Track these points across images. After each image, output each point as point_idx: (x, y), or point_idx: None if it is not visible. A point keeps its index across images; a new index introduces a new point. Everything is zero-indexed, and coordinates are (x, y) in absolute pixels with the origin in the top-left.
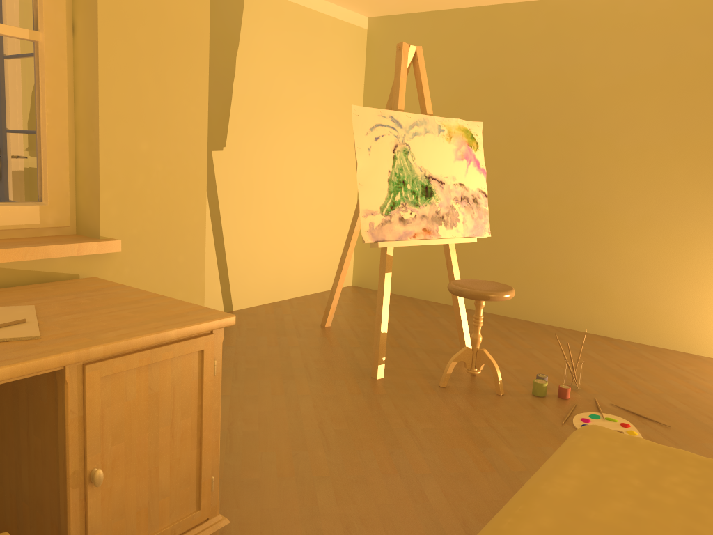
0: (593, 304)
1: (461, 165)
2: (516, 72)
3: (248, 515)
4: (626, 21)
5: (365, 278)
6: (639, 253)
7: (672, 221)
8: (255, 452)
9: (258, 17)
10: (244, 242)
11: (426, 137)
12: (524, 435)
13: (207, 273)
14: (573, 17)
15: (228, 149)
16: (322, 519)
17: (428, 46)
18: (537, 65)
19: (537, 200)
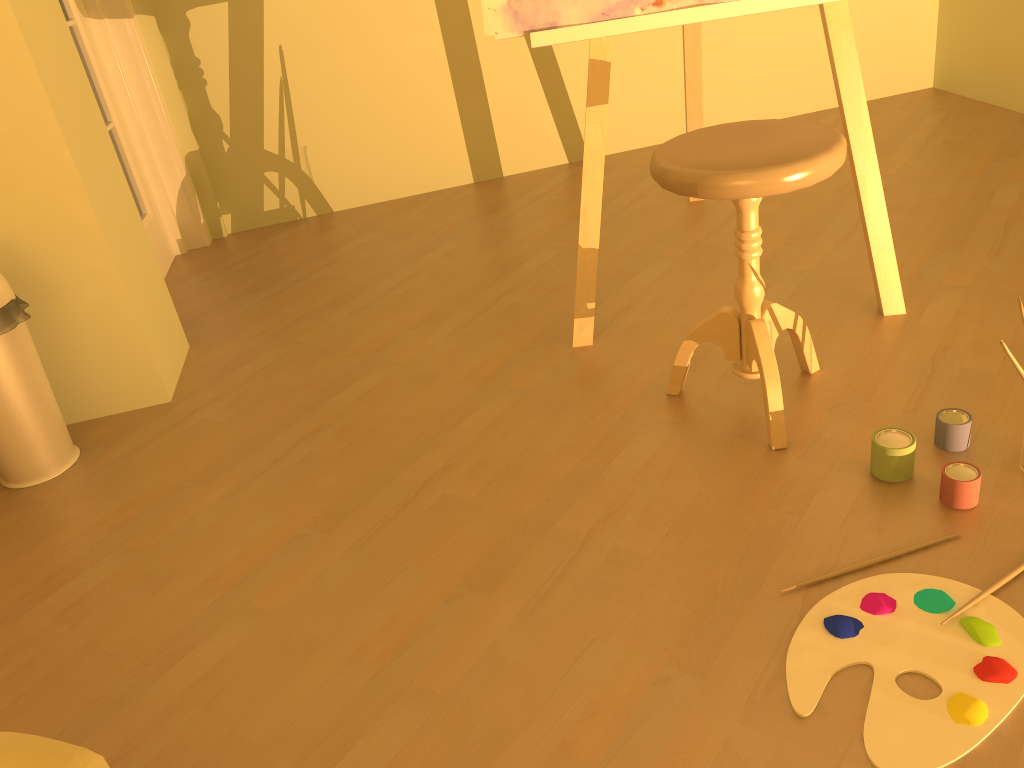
0: None
1: None
2: None
3: None
4: None
5: (956, 72)
6: None
7: None
8: (149, 467)
9: None
10: None
11: None
12: (622, 589)
13: (518, 93)
14: None
15: None
16: None
17: None
18: None
19: None
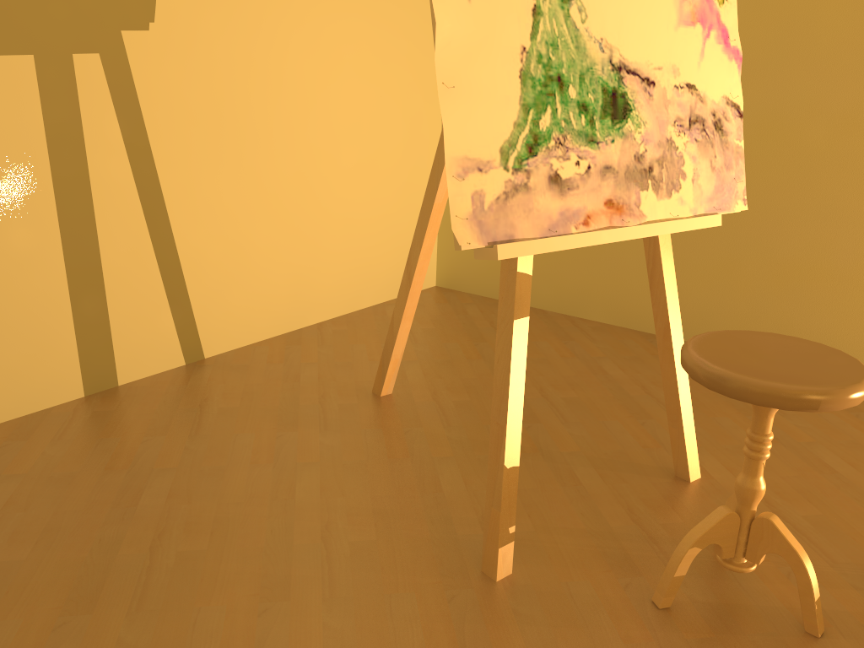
0: None
1: (692, 38)
2: None
3: None
4: None
5: (459, 275)
6: None
7: None
8: None
9: None
10: (218, 223)
11: None
12: None
13: (139, 292)
14: None
15: (163, 28)
16: None
17: None
18: None
19: (804, 125)
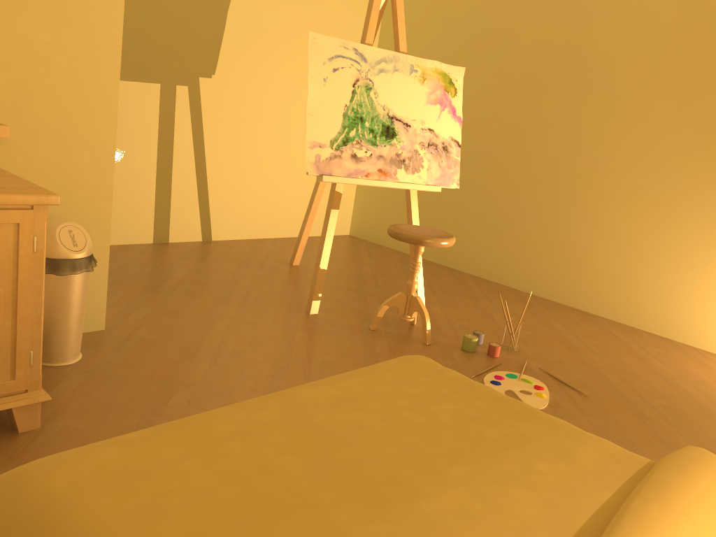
0: (575, 276)
1: (434, 110)
2: (527, 24)
3: (93, 403)
4: None
5: (362, 229)
6: (628, 226)
7: (666, 195)
8: (141, 355)
9: None
10: (229, 174)
11: (394, 76)
12: None
13: (186, 199)
14: None
15: (218, 77)
16: (161, 417)
17: None
18: (549, 17)
19: (532, 162)
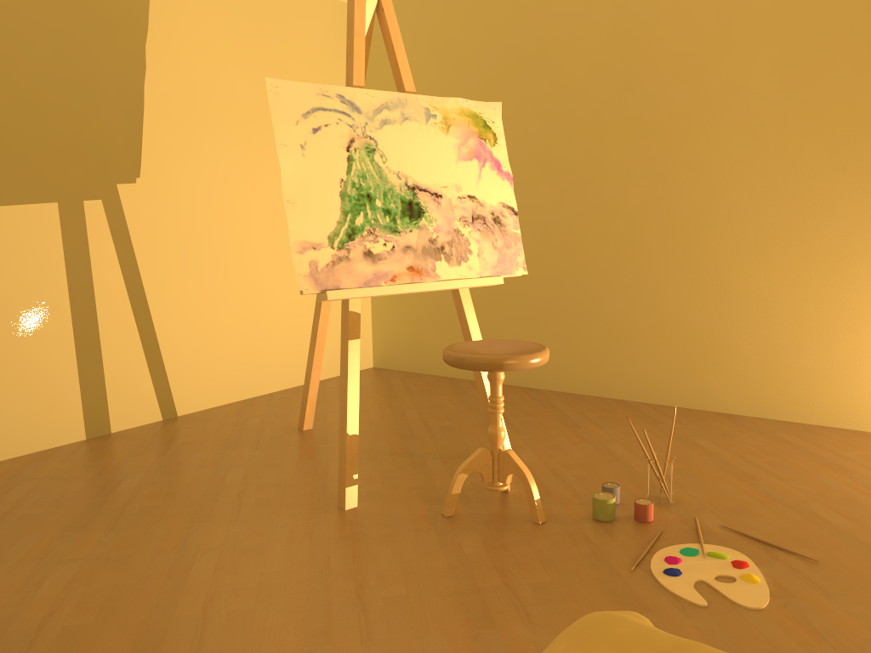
0: (705, 366)
1: (470, 168)
2: (564, 39)
3: None
4: None
5: (390, 356)
6: (765, 284)
7: (810, 231)
8: None
9: None
10: (187, 315)
11: (405, 127)
12: (561, 597)
13: (127, 364)
14: None
15: (146, 181)
16: None
17: (443, 19)
18: (592, 24)
19: (611, 222)
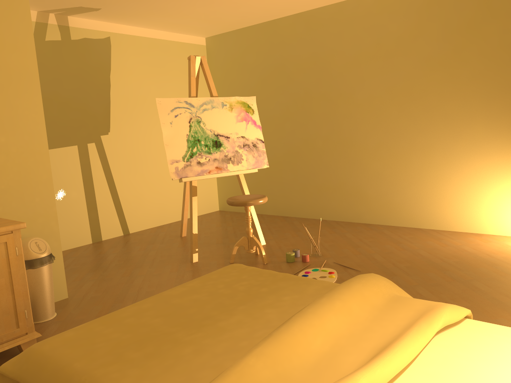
0: (357, 203)
1: (242, 125)
2: (292, 60)
3: None
4: (349, 19)
5: (226, 205)
6: (378, 166)
7: (394, 142)
8: (91, 306)
9: (122, 50)
10: (132, 189)
11: (213, 111)
12: None
13: (108, 211)
14: (319, 21)
15: (112, 133)
16: None
17: (241, 51)
18: (303, 54)
19: (315, 140)
